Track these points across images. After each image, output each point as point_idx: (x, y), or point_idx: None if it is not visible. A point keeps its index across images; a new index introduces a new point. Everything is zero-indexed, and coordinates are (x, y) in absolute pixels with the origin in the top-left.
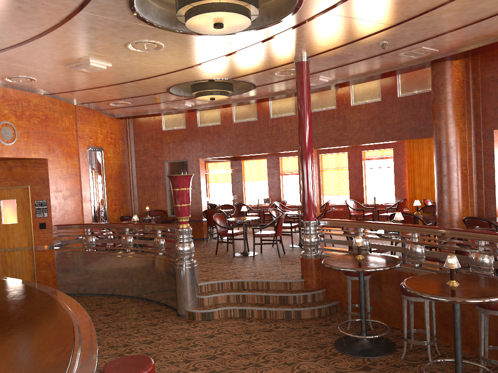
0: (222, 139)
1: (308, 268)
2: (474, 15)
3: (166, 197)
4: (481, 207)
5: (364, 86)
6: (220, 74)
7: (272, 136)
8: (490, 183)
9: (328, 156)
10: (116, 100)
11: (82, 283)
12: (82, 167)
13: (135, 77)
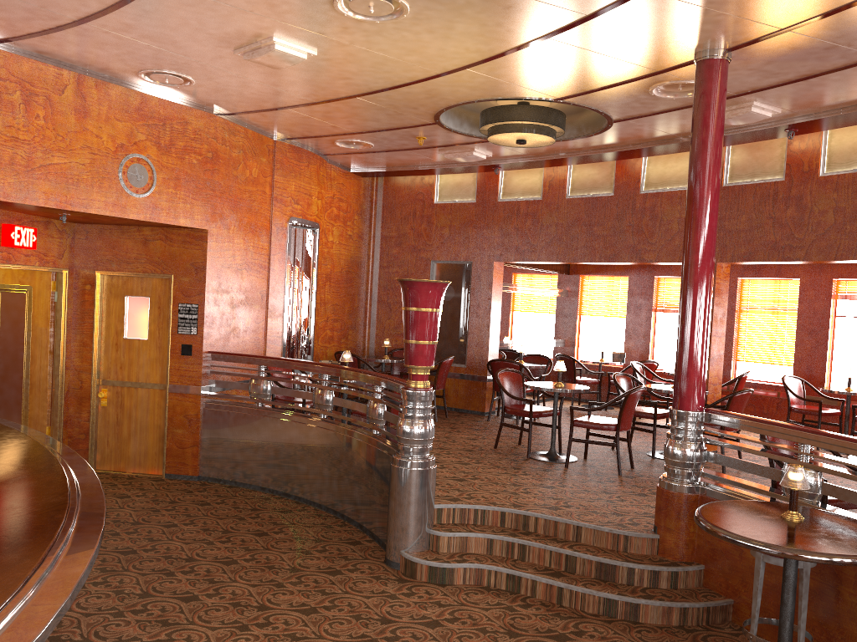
0: (540, 228)
1: (671, 514)
2: None
3: None
4: None
5: (856, 135)
6: (534, 85)
7: (639, 230)
8: None
9: (756, 283)
10: (346, 135)
11: (240, 463)
12: (274, 254)
13: (368, 85)
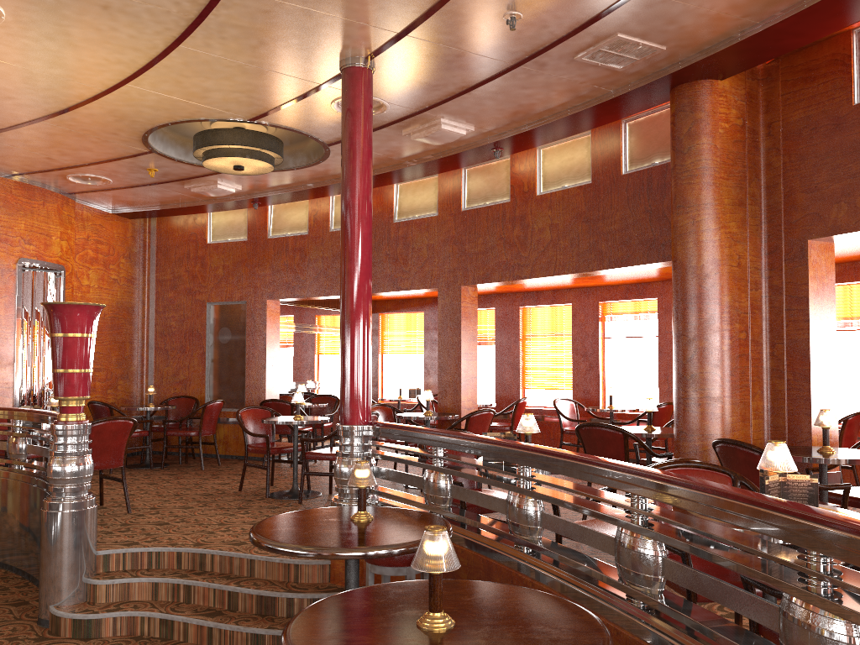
0: (308, 263)
1: None
2: None
3: (204, 372)
4: (780, 422)
5: (562, 155)
6: (214, 103)
7: (395, 259)
8: (801, 366)
9: (536, 311)
10: (72, 169)
11: None
12: None
13: (41, 105)
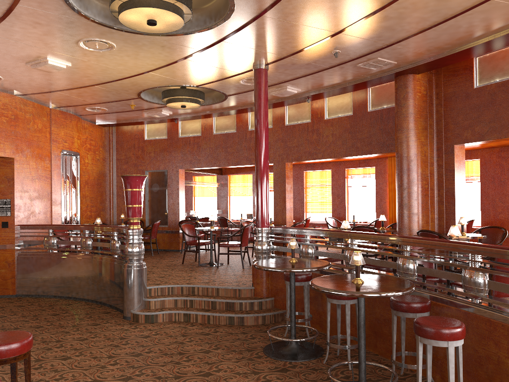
0: (201, 150)
1: (258, 276)
2: (415, 25)
3: (145, 207)
4: (442, 223)
5: (337, 100)
6: (184, 79)
7: (249, 148)
8: (451, 199)
9: (312, 173)
10: (91, 105)
11: (40, 284)
12: (54, 170)
13: (100, 79)
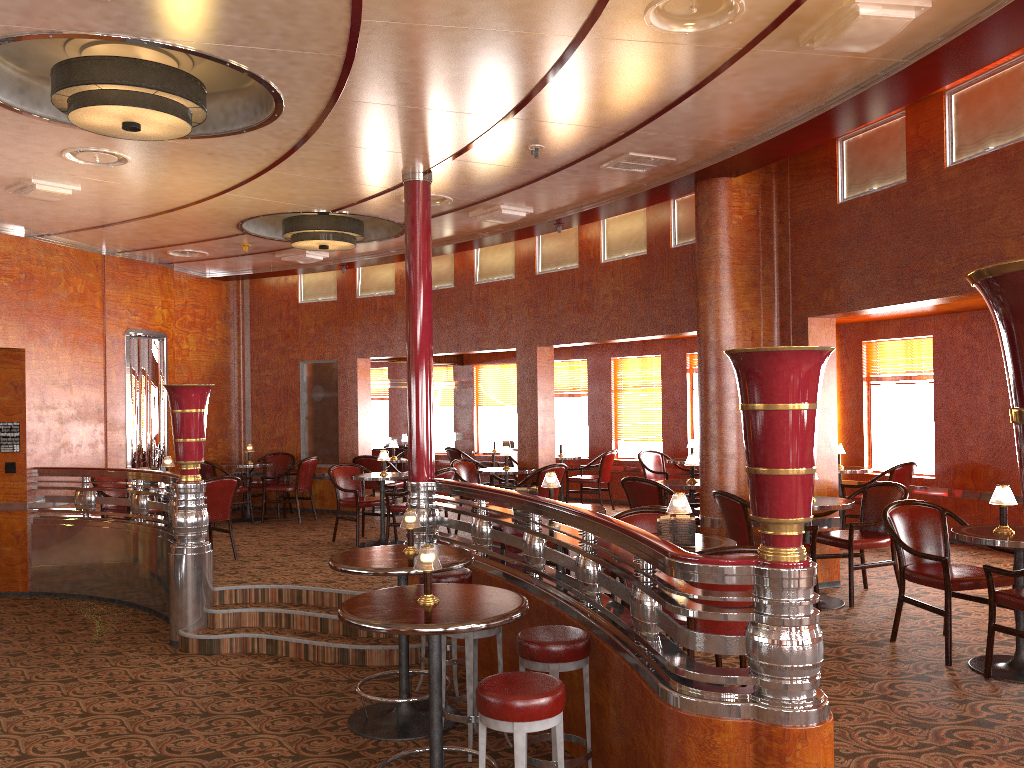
0: (395, 322)
1: None
2: (645, 97)
3: (299, 429)
4: None
5: (623, 225)
6: (299, 202)
7: (476, 319)
8: None
9: (627, 362)
10: (173, 246)
11: (68, 575)
12: (111, 367)
13: (152, 208)
